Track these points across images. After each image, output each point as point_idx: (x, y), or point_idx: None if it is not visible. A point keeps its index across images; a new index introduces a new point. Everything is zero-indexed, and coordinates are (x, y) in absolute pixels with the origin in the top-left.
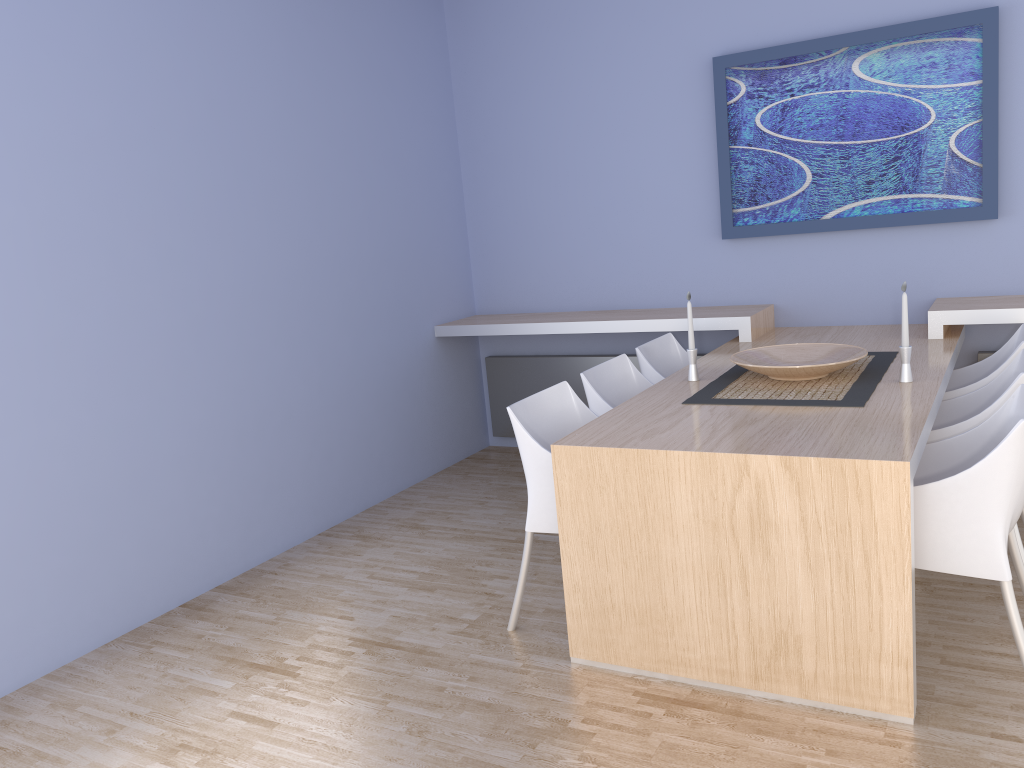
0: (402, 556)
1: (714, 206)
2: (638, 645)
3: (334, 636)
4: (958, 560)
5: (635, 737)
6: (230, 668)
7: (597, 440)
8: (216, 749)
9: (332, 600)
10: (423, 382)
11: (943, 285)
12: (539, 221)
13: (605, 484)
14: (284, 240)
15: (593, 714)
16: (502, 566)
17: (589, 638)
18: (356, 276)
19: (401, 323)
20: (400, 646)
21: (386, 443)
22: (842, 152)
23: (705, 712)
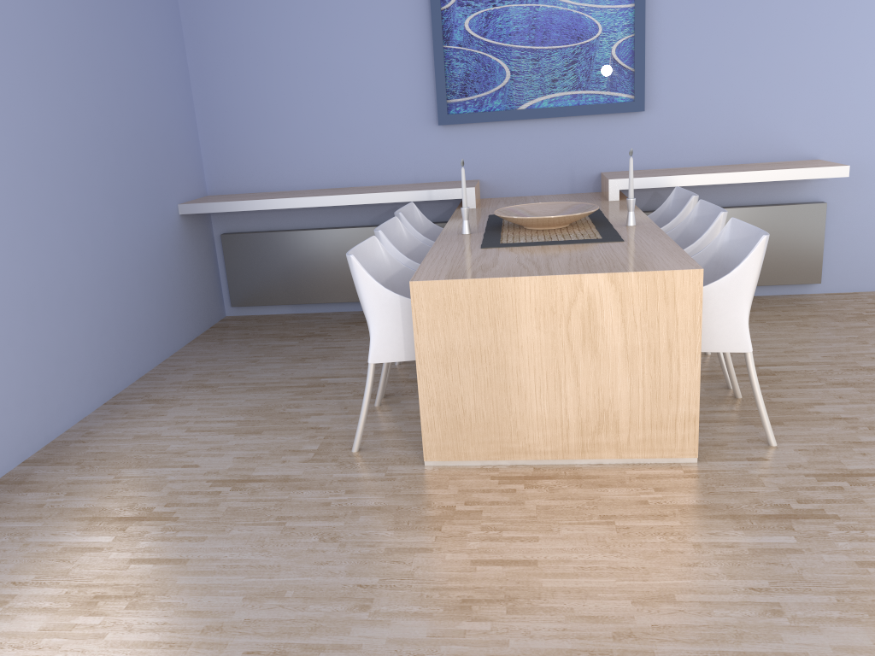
0: (208, 410)
1: (429, 97)
2: (486, 441)
3: (189, 482)
4: (719, 341)
5: (514, 507)
6: (98, 525)
7: (446, 275)
8: (138, 592)
9: (164, 454)
10: (174, 257)
11: (605, 162)
12: (269, 107)
13: (460, 311)
14: (50, 110)
15: (470, 498)
16: (311, 406)
17: (442, 443)
18: (113, 152)
19: (152, 200)
20: (262, 479)
21: (150, 315)
22: (534, 55)
23: (554, 481)
